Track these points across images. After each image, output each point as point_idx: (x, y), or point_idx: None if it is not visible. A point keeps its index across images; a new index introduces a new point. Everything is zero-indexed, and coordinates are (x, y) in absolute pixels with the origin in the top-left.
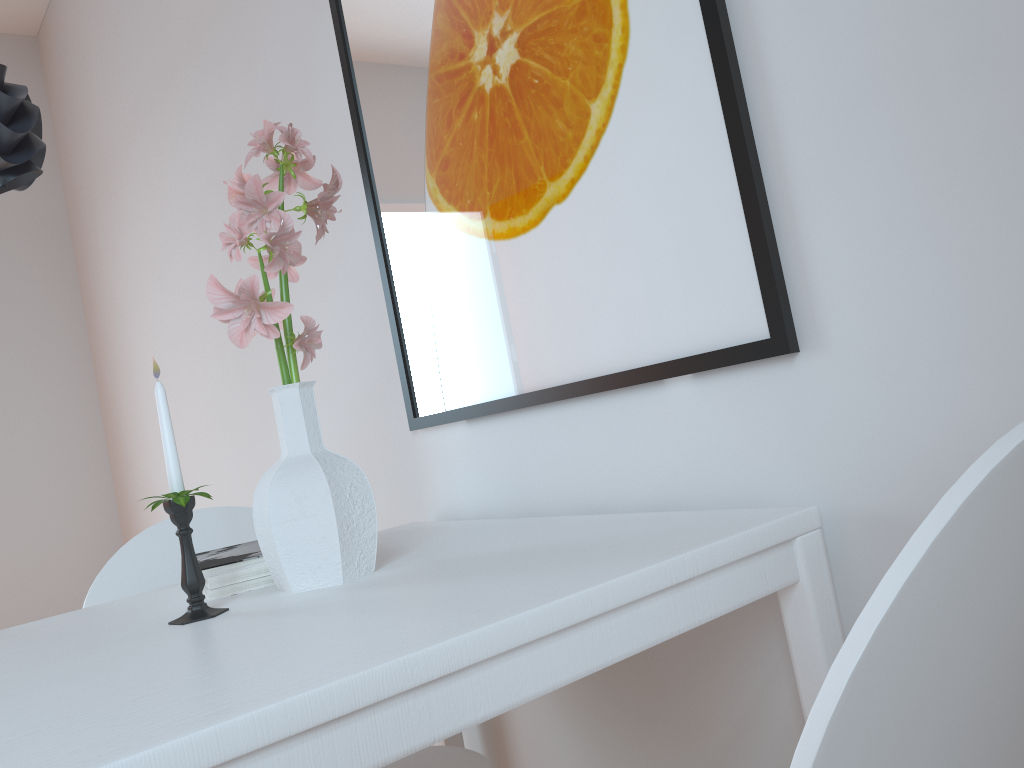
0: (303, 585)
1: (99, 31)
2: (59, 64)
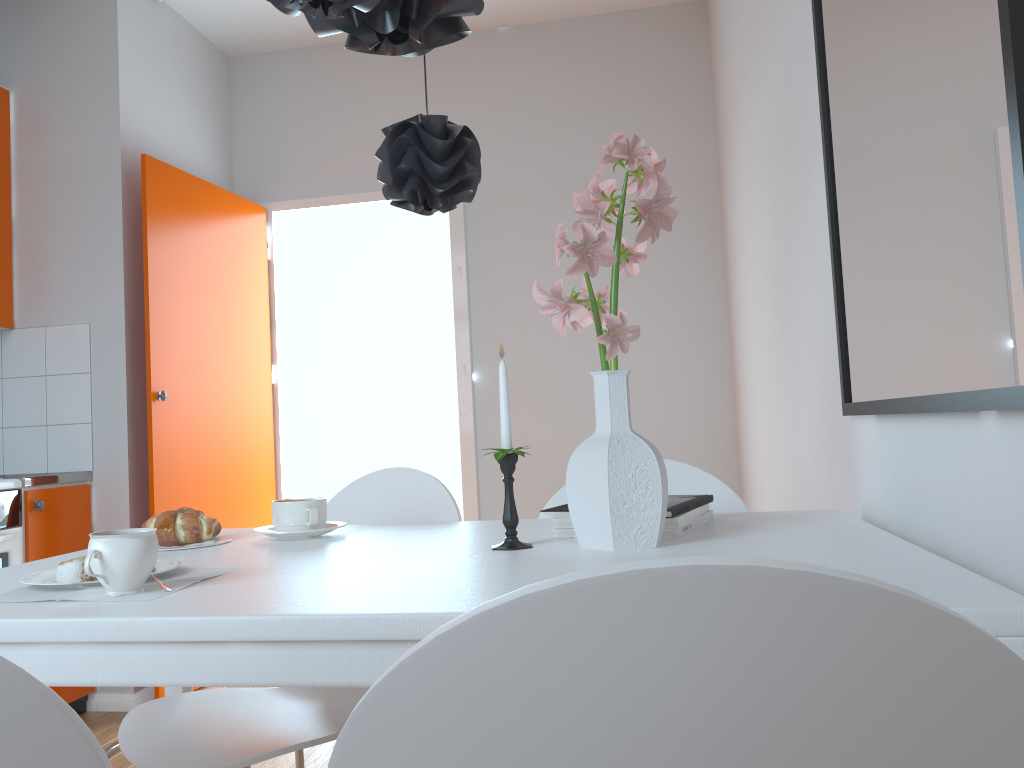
0: (587, 543)
1: None
2: (713, 25)
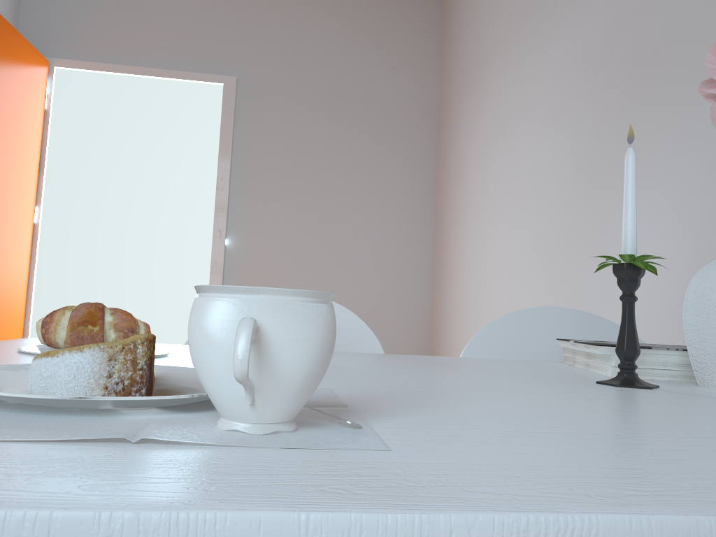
0: None
1: None
2: None
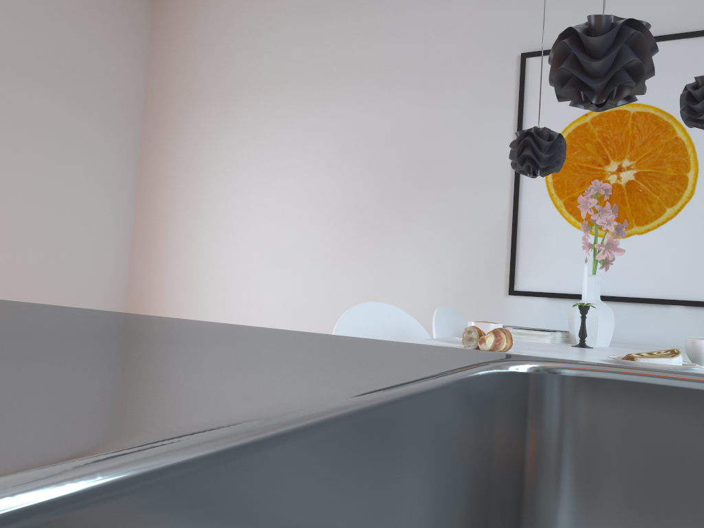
0: (598, 344)
1: (257, 17)
2: (184, 9)
